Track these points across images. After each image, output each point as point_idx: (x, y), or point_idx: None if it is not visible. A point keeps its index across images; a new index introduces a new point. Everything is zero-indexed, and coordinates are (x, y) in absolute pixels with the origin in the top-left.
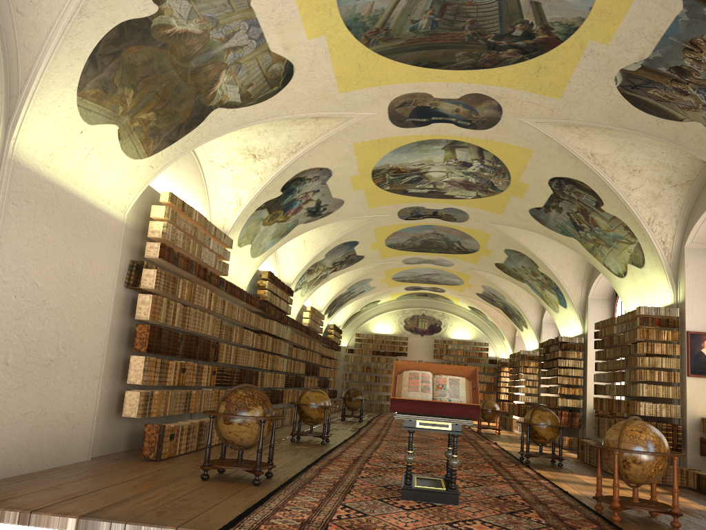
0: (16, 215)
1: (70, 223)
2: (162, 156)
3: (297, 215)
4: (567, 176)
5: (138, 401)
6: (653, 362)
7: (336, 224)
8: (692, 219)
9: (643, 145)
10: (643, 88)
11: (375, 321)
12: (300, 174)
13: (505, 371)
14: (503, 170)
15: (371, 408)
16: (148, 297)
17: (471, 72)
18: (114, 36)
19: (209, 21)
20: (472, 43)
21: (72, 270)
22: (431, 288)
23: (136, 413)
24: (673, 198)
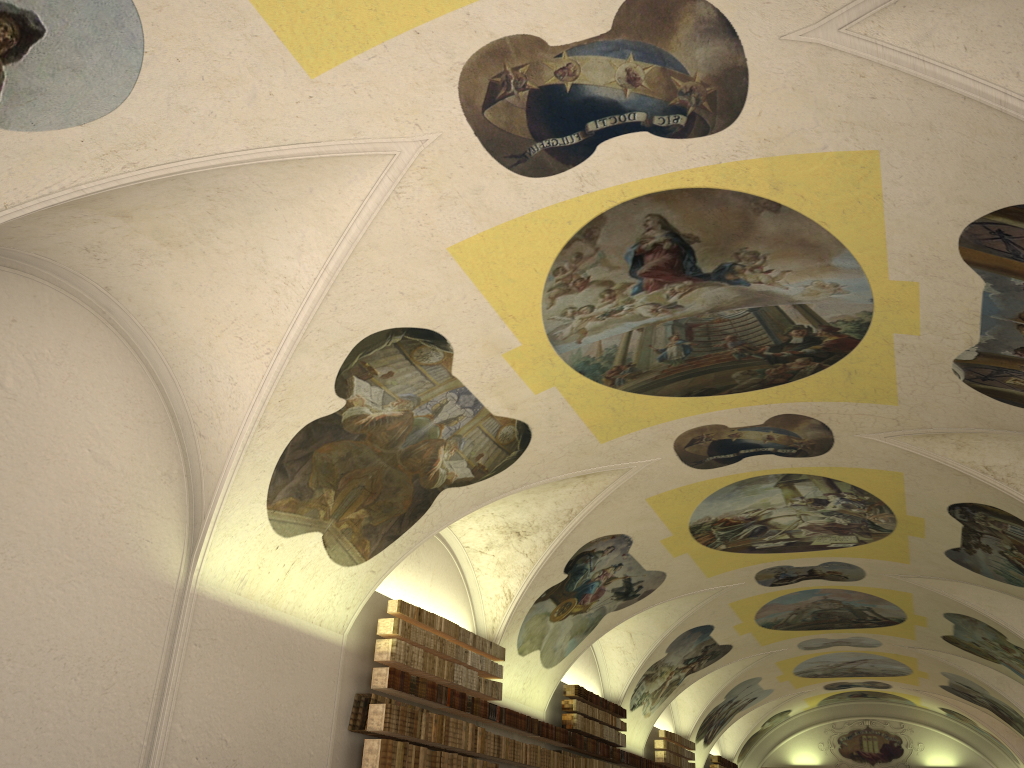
0: (199, 657)
1: (269, 657)
2: (384, 557)
3: (600, 601)
4: (969, 500)
5: None
6: None
7: (669, 604)
8: None
9: None
10: (997, 378)
11: (790, 744)
12: (585, 548)
13: None
14: (876, 502)
15: None
16: (376, 742)
17: (764, 391)
18: (301, 439)
19: (409, 400)
20: (746, 359)
21: (271, 717)
22: (867, 683)
23: None
24: None
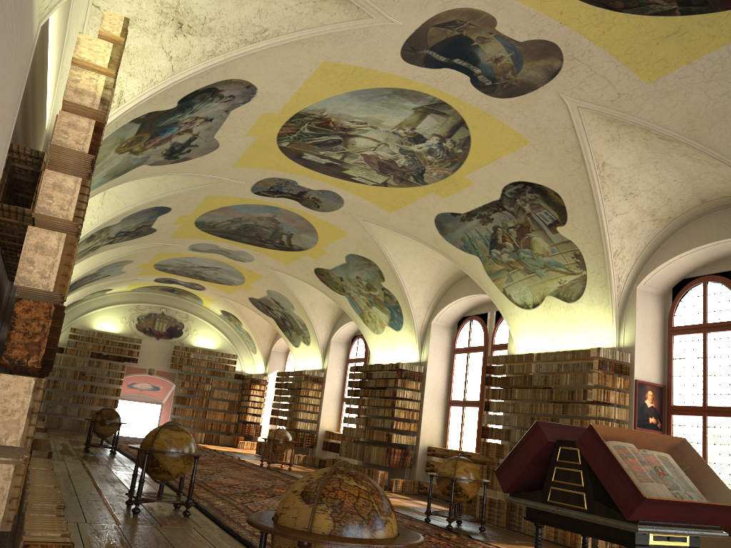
0: None
1: None
2: None
3: (155, 150)
4: (543, 183)
5: (7, 490)
6: (608, 412)
7: (165, 178)
8: (654, 259)
9: (664, 168)
10: None
11: (98, 314)
12: (220, 84)
13: (253, 389)
14: (459, 158)
15: (82, 426)
16: (55, 237)
17: (585, 8)
18: None
19: None
20: None
21: None
22: (189, 284)
23: (1, 520)
24: (645, 233)
